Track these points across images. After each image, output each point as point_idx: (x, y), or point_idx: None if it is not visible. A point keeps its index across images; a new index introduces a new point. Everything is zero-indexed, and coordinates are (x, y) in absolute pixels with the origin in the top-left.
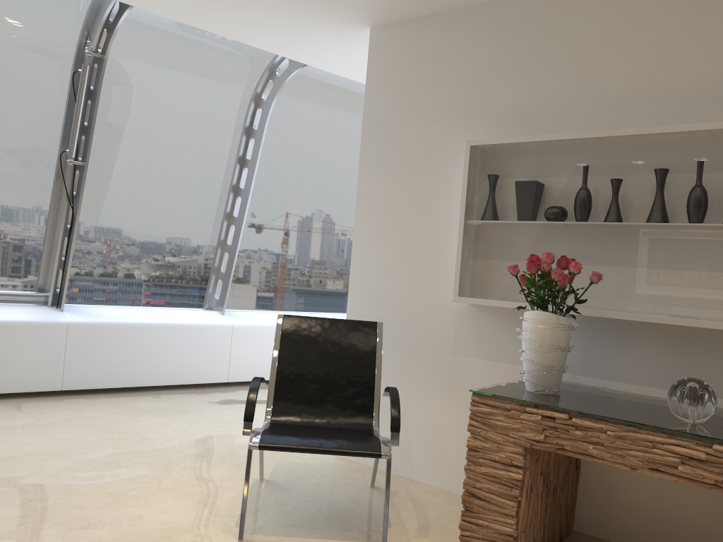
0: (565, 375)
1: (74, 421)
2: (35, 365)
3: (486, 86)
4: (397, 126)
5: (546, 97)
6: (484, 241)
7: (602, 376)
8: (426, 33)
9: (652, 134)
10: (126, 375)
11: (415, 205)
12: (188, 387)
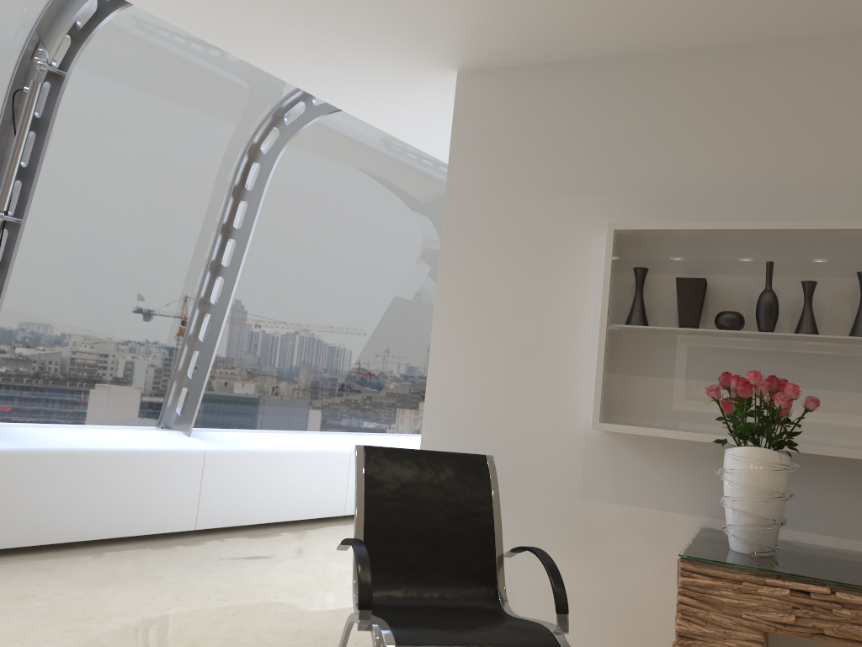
0: None
1: (2, 604)
2: None
3: (624, 157)
4: (497, 199)
5: (706, 176)
6: (635, 352)
7: (791, 526)
8: (538, 85)
9: (861, 230)
10: (57, 525)
11: (524, 300)
12: (139, 538)
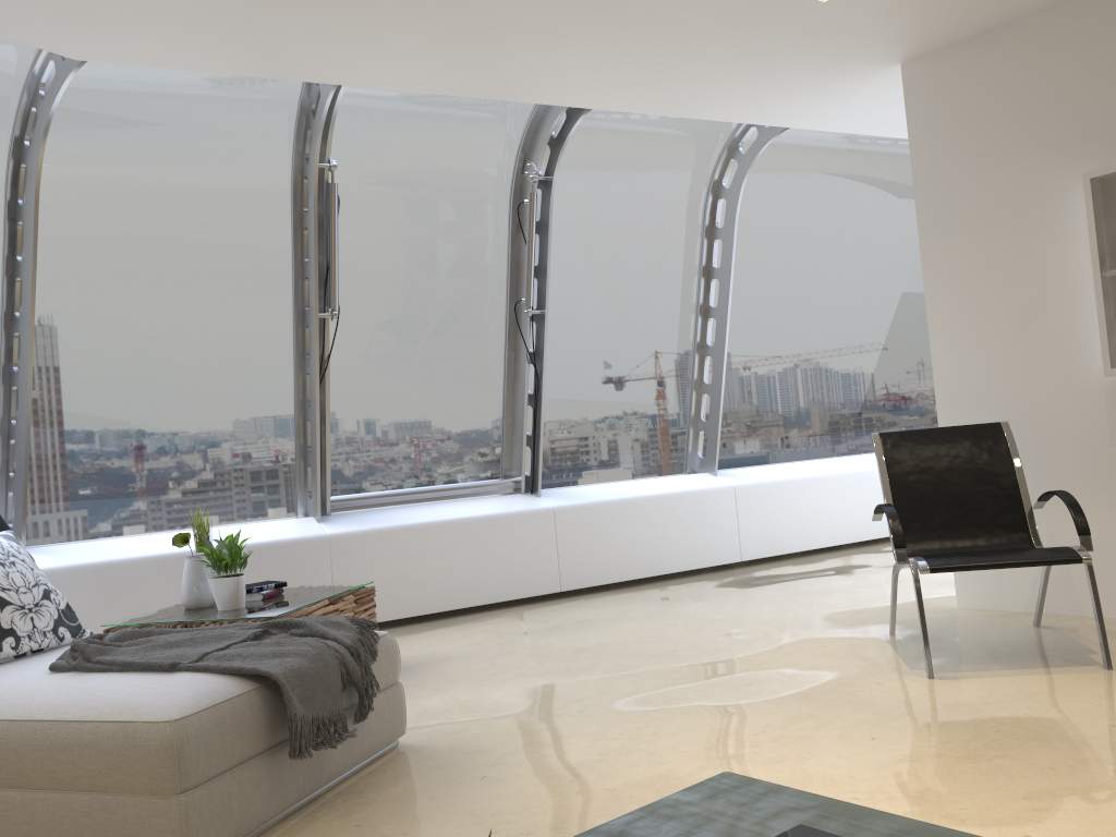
0: None
1: (609, 616)
2: (529, 563)
3: (1091, 100)
4: (967, 177)
5: None
6: None
7: None
8: (985, 53)
9: None
10: (625, 565)
11: (1014, 269)
12: (693, 574)
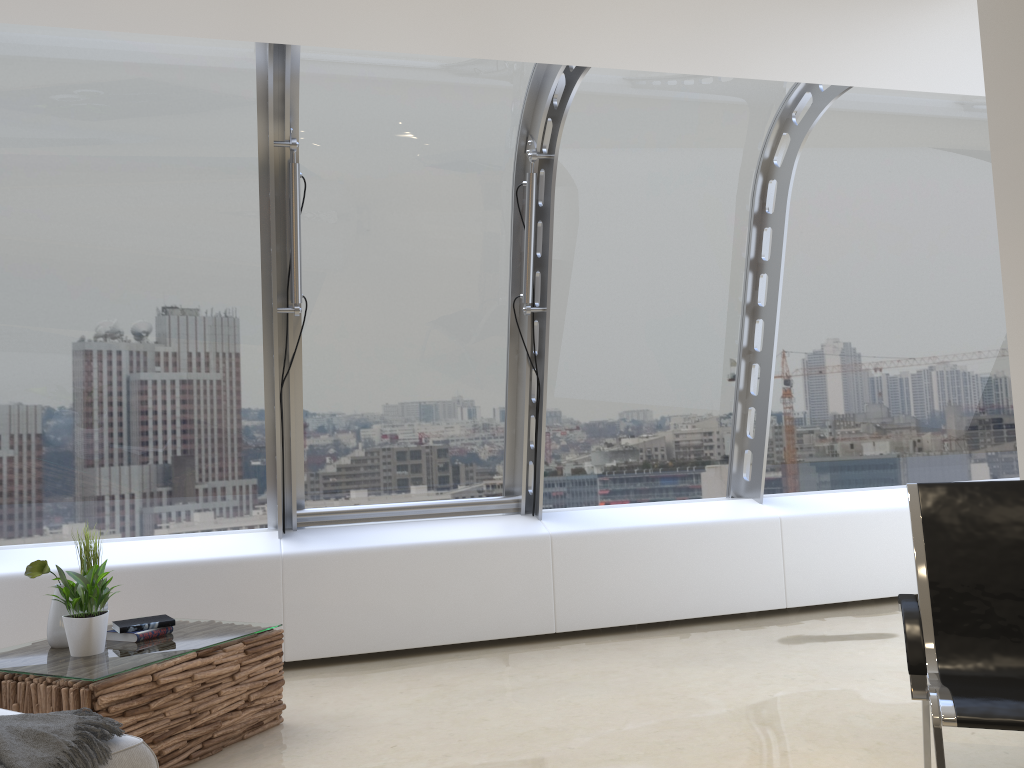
0: None
1: (587, 678)
2: (518, 598)
3: None
4: None
5: None
6: None
7: None
8: None
9: None
10: (637, 605)
11: None
12: (726, 618)
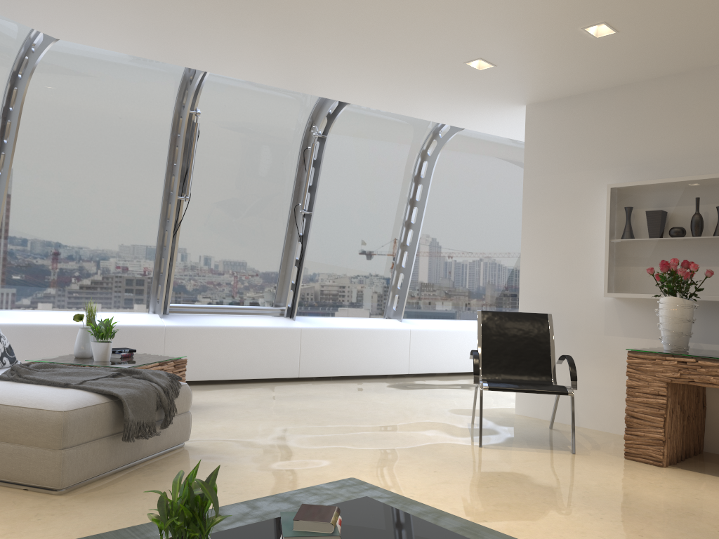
0: (690, 344)
1: (322, 394)
2: (282, 358)
3: (619, 145)
4: (551, 175)
5: (665, 151)
6: (624, 253)
7: (718, 342)
8: (569, 109)
9: None
10: (339, 366)
11: (568, 230)
12: (379, 377)
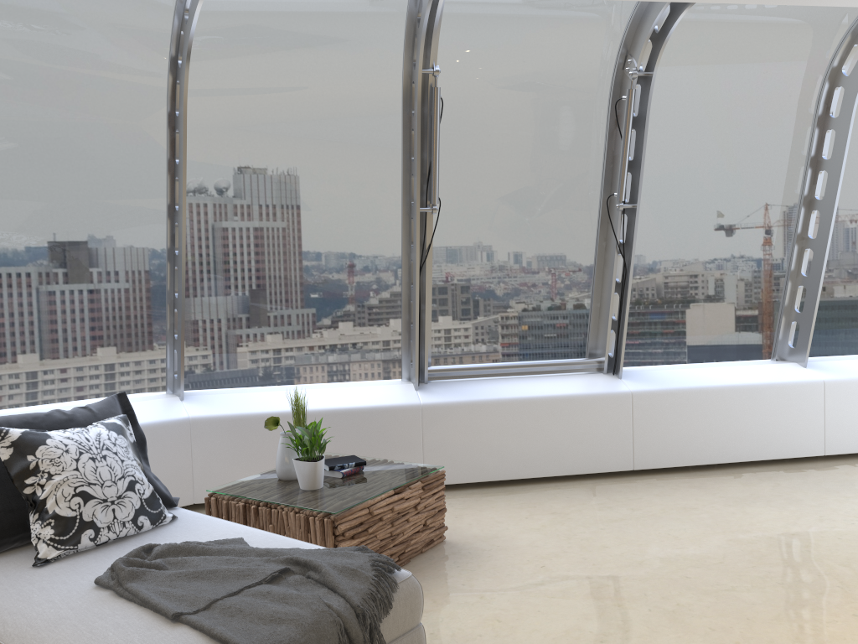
0: None
1: (674, 513)
2: (604, 442)
3: None
4: None
5: None
6: None
7: None
8: None
9: None
10: (700, 450)
11: None
12: (771, 462)
